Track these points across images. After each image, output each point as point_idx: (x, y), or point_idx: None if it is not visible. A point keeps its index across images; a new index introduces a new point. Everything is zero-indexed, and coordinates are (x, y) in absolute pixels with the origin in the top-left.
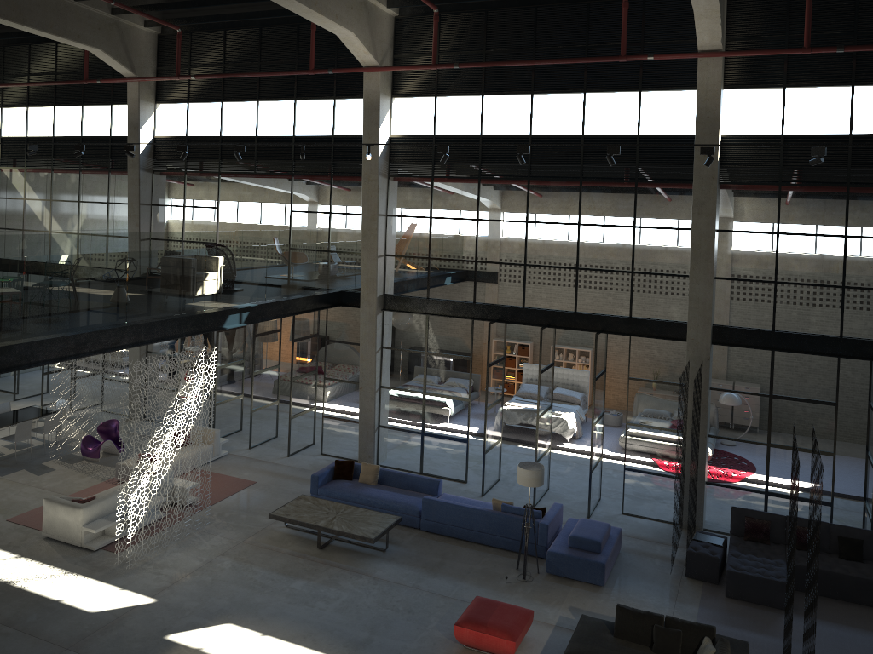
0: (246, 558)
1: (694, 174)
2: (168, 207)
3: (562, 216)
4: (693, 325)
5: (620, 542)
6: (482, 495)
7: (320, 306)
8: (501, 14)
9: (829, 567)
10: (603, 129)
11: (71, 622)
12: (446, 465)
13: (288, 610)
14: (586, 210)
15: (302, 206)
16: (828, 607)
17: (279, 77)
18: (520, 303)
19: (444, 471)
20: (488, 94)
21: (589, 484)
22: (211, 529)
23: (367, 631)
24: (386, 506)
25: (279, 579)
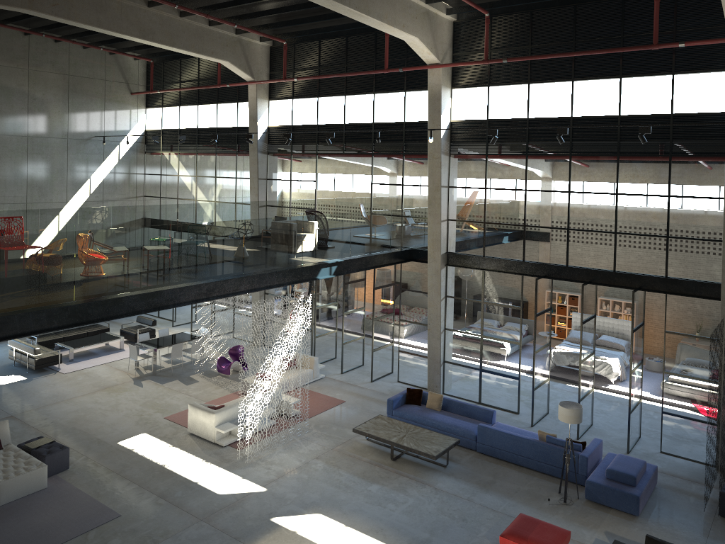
0: (335, 462)
1: None
2: (279, 181)
3: (601, 187)
4: None
5: (655, 477)
6: (531, 425)
7: (394, 261)
8: (544, 14)
9: None
10: (638, 109)
11: (205, 499)
12: (500, 397)
13: (365, 508)
14: (623, 182)
15: (380, 179)
16: None
17: (361, 76)
18: (564, 262)
19: (499, 402)
20: (534, 83)
21: (628, 424)
22: (309, 436)
23: (428, 532)
24: (448, 429)
25: (359, 482)
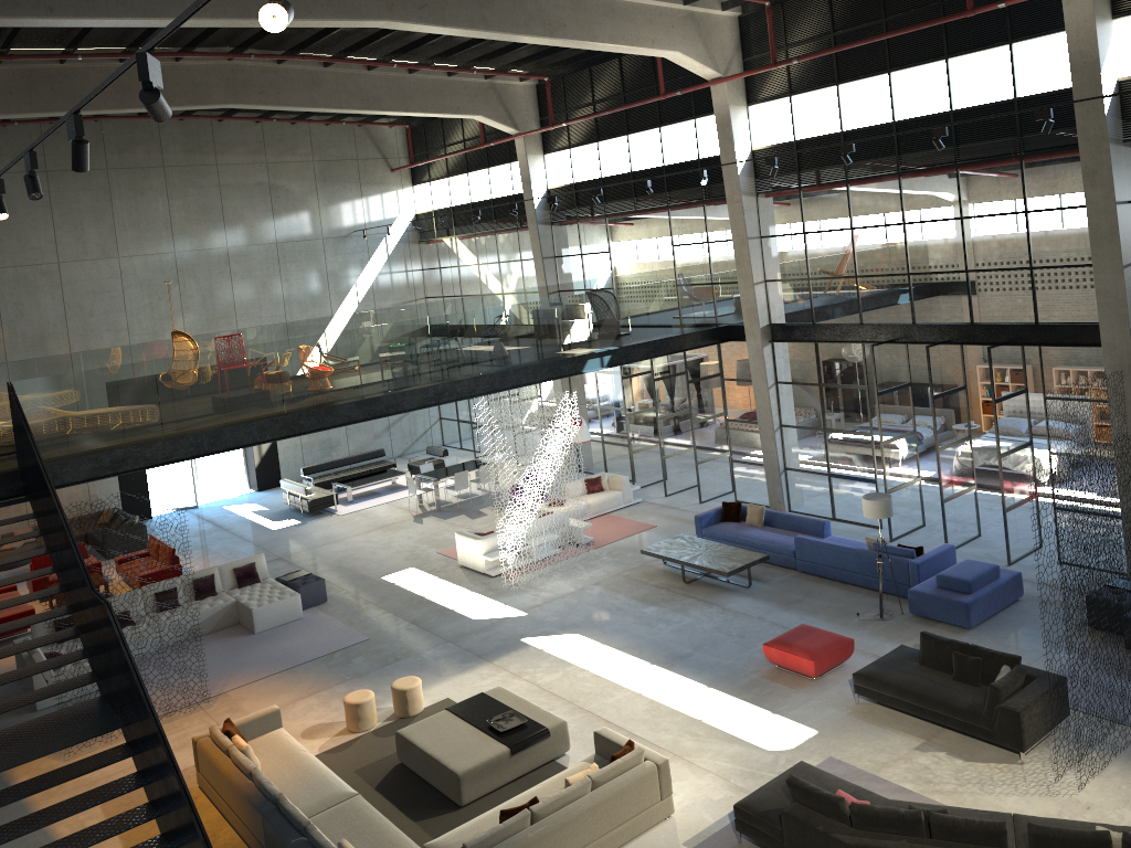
0: (615, 587)
1: (1078, 137)
2: (568, 257)
3: (941, 211)
4: (1106, 326)
5: (1018, 587)
6: (890, 540)
7: (702, 344)
8: None
9: None
10: (973, 98)
11: (457, 624)
12: (857, 509)
13: (630, 628)
14: (967, 200)
15: (681, 239)
16: None
17: (642, 106)
18: (910, 319)
19: (857, 516)
20: (843, 83)
21: (1004, 526)
22: (596, 564)
23: (692, 648)
24: (763, 546)
25: (634, 605)
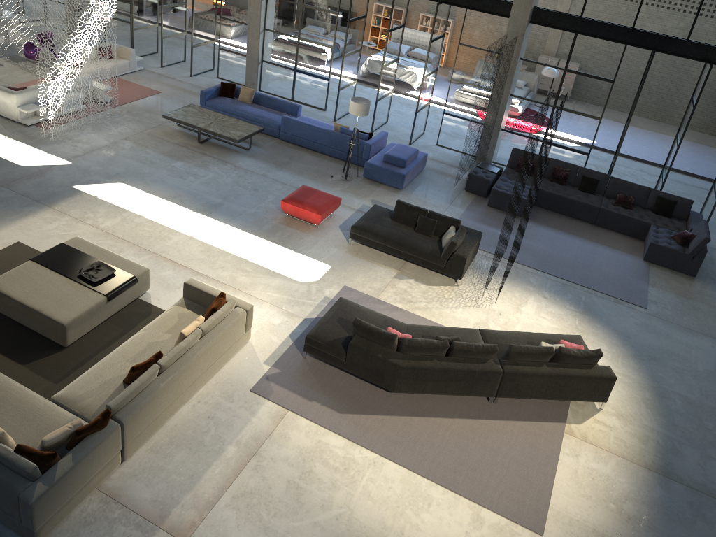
0: (143, 143)
1: None
2: None
3: None
4: (517, 5)
5: (424, 163)
6: (334, 120)
7: None
8: None
9: (567, 195)
10: None
11: (6, 170)
12: (311, 96)
13: (167, 180)
14: None
15: None
16: (557, 220)
17: None
18: None
19: (309, 100)
20: None
21: (414, 121)
22: (120, 121)
23: (221, 199)
24: (255, 119)
25: (164, 159)
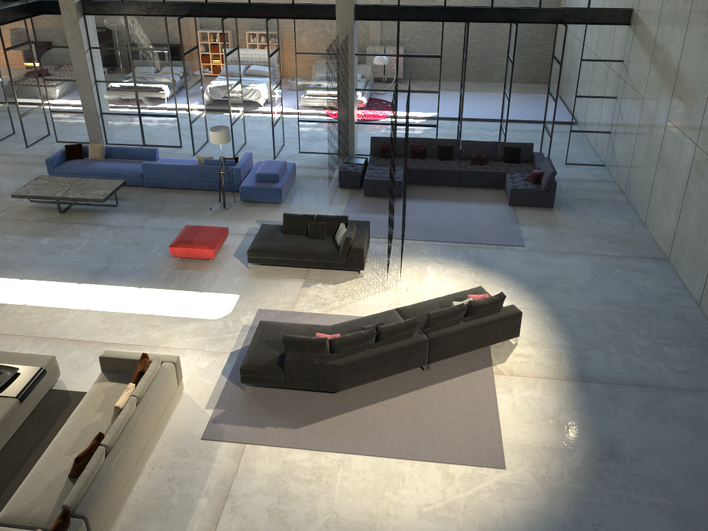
0: None
1: None
2: None
3: None
4: (340, 6)
5: (295, 172)
6: (194, 154)
7: (21, 17)
8: None
9: (430, 167)
10: None
11: None
12: (163, 136)
13: (39, 260)
14: None
15: None
16: (428, 191)
17: None
18: None
19: (162, 141)
20: None
21: (273, 136)
22: None
23: (105, 262)
24: (114, 174)
25: (28, 240)
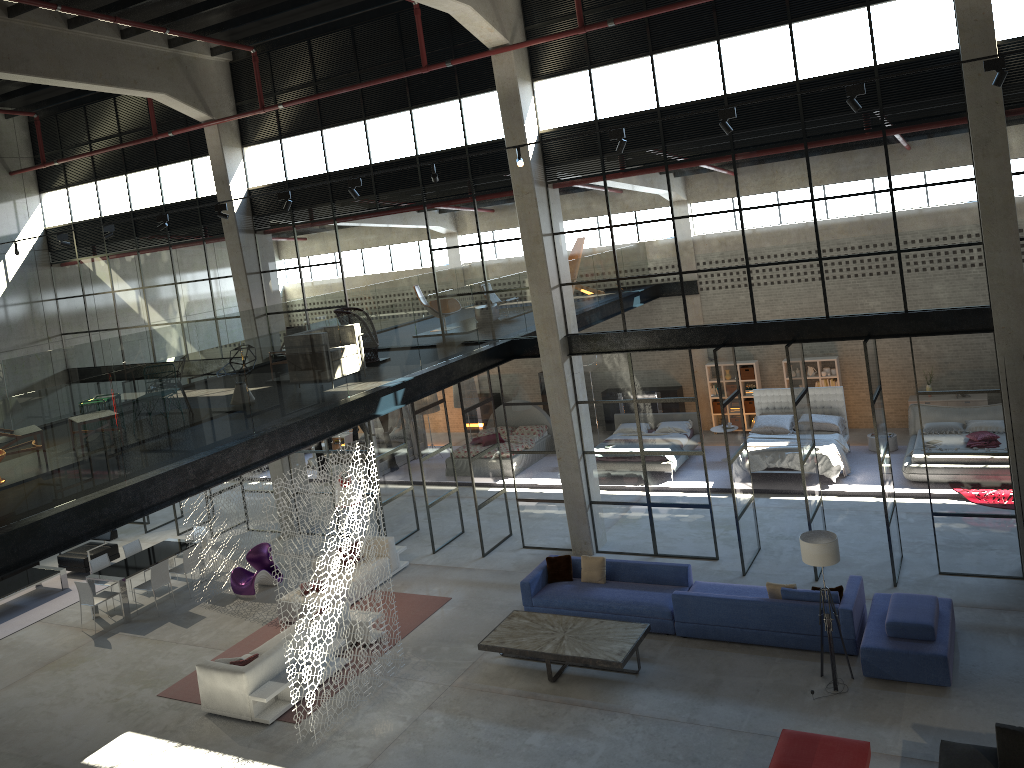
0: (461, 708)
1: (968, 102)
2: (280, 271)
3: (787, 194)
4: (1000, 309)
5: (953, 617)
6: (743, 574)
7: (489, 364)
8: None
9: None
10: (824, 67)
11: None
12: (687, 540)
13: None
14: (819, 180)
15: (443, 241)
16: None
17: (385, 85)
18: (749, 318)
19: (686, 548)
20: (659, 52)
21: (889, 542)
22: (408, 672)
23: None
24: (625, 610)
25: (509, 734)
